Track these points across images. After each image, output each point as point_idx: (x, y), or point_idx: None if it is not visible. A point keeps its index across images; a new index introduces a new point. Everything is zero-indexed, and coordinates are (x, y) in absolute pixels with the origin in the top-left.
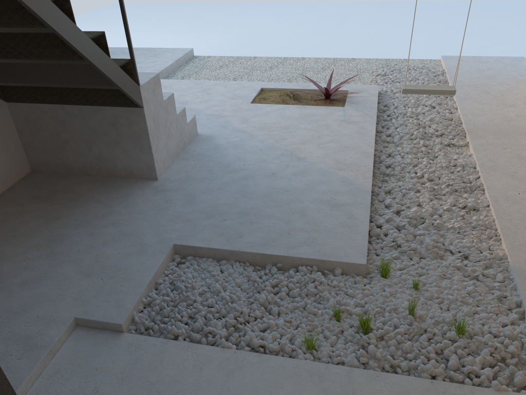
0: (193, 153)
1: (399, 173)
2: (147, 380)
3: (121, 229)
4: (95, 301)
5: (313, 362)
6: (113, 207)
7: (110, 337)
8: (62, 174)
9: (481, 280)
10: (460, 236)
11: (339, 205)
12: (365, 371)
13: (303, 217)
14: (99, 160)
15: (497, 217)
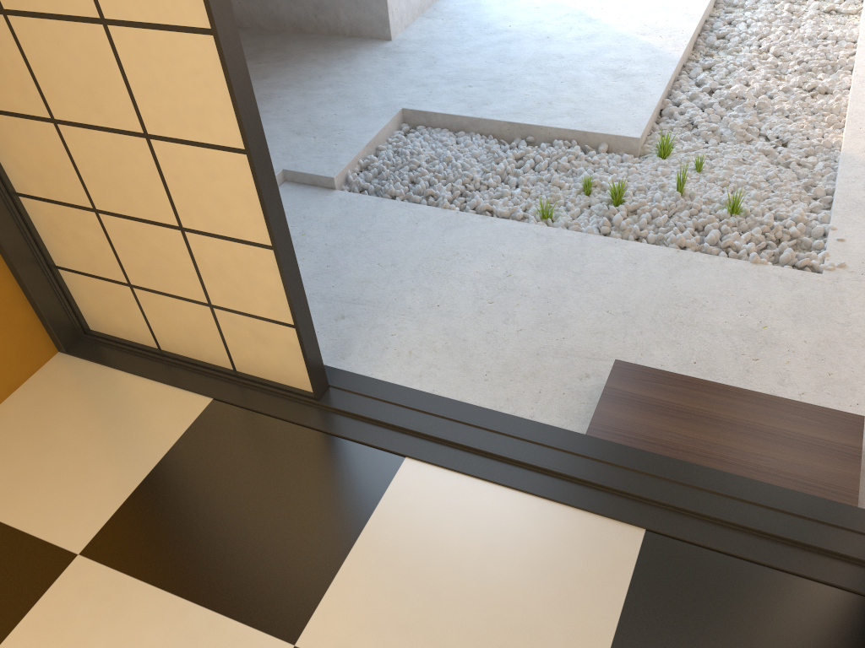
0: (444, 10)
1: (735, 46)
2: (356, 229)
3: (341, 91)
4: (305, 157)
5: (544, 227)
6: (332, 68)
7: (320, 193)
8: (270, 30)
9: (792, 168)
10: (787, 121)
11: (627, 75)
12: (603, 237)
13: (574, 87)
14: (318, 9)
15: (851, 101)
